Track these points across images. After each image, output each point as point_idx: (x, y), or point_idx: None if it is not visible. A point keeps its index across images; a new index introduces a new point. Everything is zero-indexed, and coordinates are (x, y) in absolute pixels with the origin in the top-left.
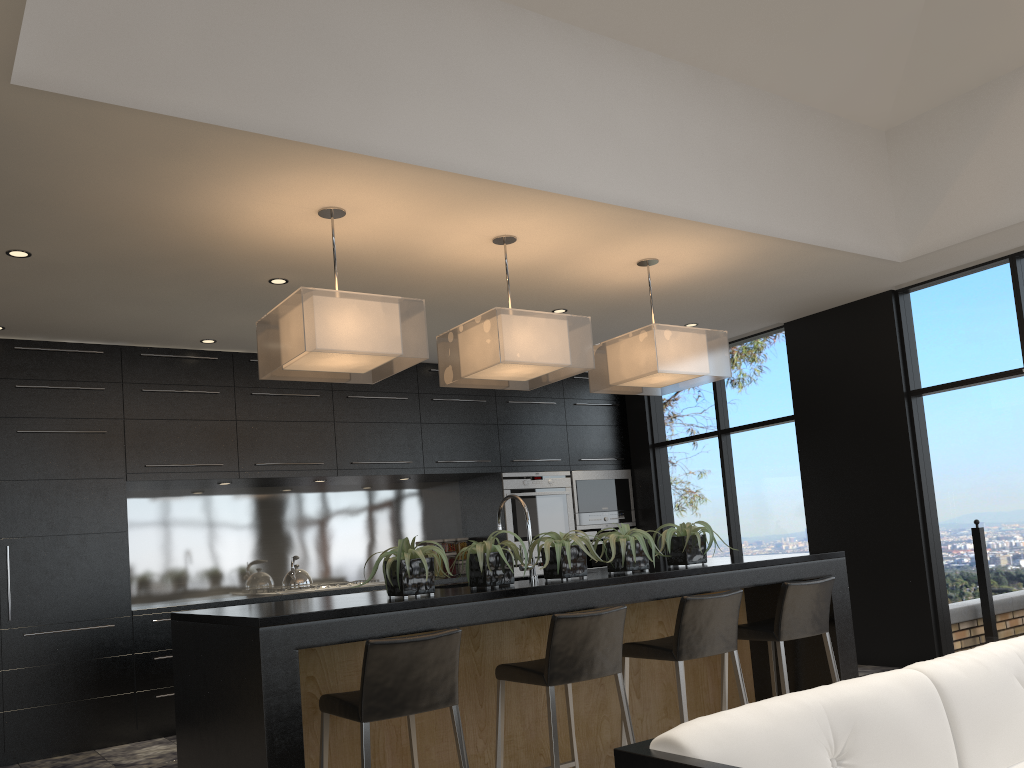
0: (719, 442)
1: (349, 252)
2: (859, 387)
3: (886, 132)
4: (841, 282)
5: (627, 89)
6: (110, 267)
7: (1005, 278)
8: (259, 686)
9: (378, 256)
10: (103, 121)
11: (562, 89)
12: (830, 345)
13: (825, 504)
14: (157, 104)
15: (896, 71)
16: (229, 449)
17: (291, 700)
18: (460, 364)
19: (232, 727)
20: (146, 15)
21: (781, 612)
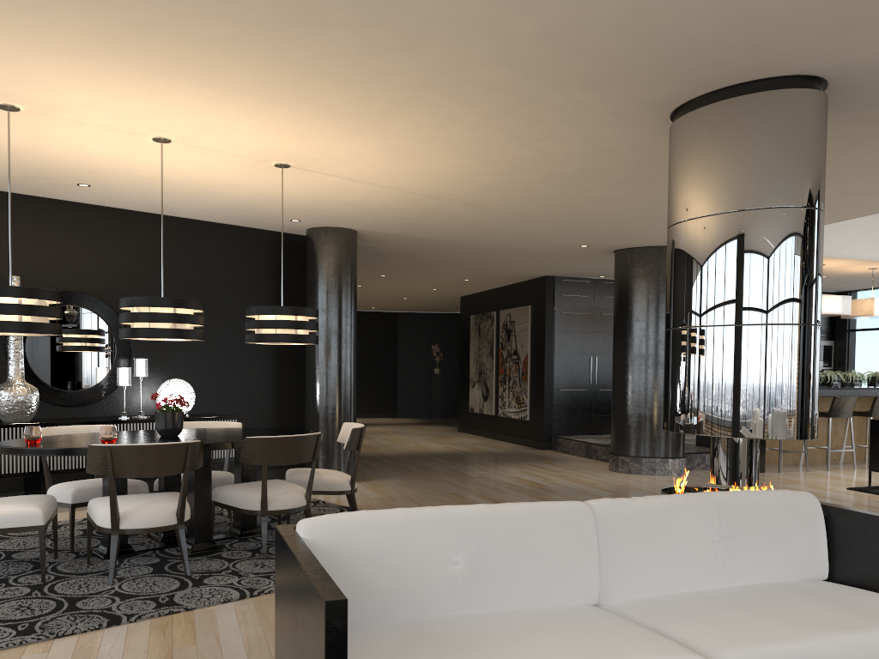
0: None
1: None
2: None
3: None
4: None
5: (878, 215)
6: None
7: None
8: None
9: None
10: None
11: (855, 220)
12: None
13: None
14: None
15: None
16: None
17: None
18: None
19: None
20: None
21: None
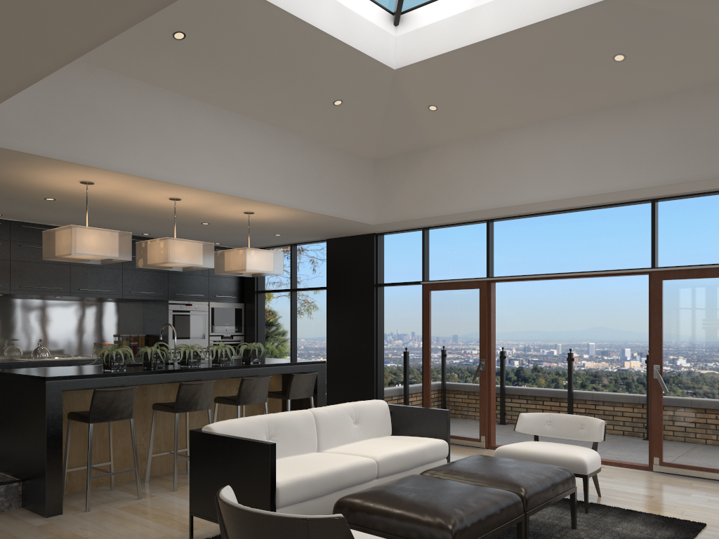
0: (290, 295)
1: (92, 194)
2: (356, 278)
3: (374, 160)
4: (348, 228)
5: (241, 138)
6: None
7: (420, 237)
8: (44, 405)
9: (108, 197)
10: None
11: (208, 138)
12: (346, 254)
13: (336, 334)
14: (12, 145)
15: (375, 138)
16: (5, 276)
17: (58, 412)
18: (147, 259)
19: (26, 424)
20: (8, 103)
21: (290, 386)
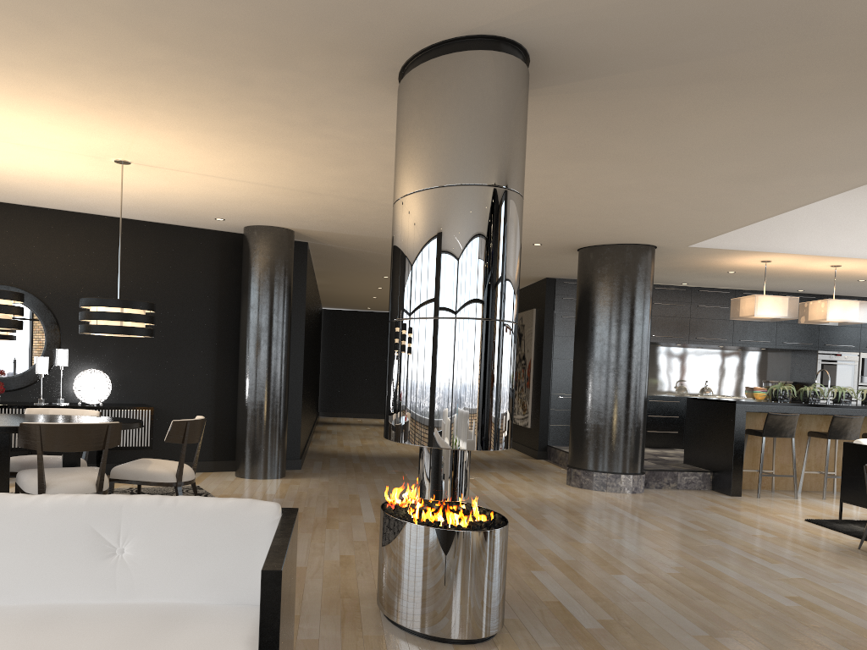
0: None
1: (766, 267)
2: None
3: None
4: None
5: None
6: (670, 269)
7: None
8: (733, 420)
9: (777, 268)
10: (705, 250)
11: None
12: None
13: None
14: (723, 246)
15: None
16: (685, 330)
17: (742, 426)
18: (808, 316)
19: (717, 433)
20: None
21: None
